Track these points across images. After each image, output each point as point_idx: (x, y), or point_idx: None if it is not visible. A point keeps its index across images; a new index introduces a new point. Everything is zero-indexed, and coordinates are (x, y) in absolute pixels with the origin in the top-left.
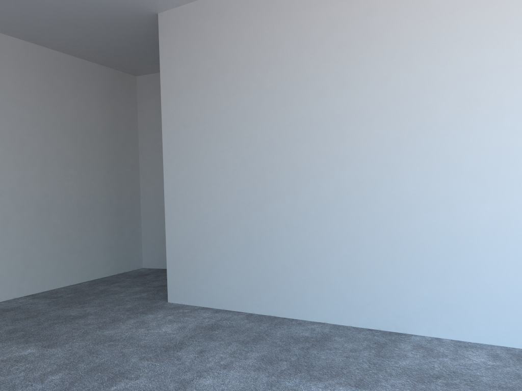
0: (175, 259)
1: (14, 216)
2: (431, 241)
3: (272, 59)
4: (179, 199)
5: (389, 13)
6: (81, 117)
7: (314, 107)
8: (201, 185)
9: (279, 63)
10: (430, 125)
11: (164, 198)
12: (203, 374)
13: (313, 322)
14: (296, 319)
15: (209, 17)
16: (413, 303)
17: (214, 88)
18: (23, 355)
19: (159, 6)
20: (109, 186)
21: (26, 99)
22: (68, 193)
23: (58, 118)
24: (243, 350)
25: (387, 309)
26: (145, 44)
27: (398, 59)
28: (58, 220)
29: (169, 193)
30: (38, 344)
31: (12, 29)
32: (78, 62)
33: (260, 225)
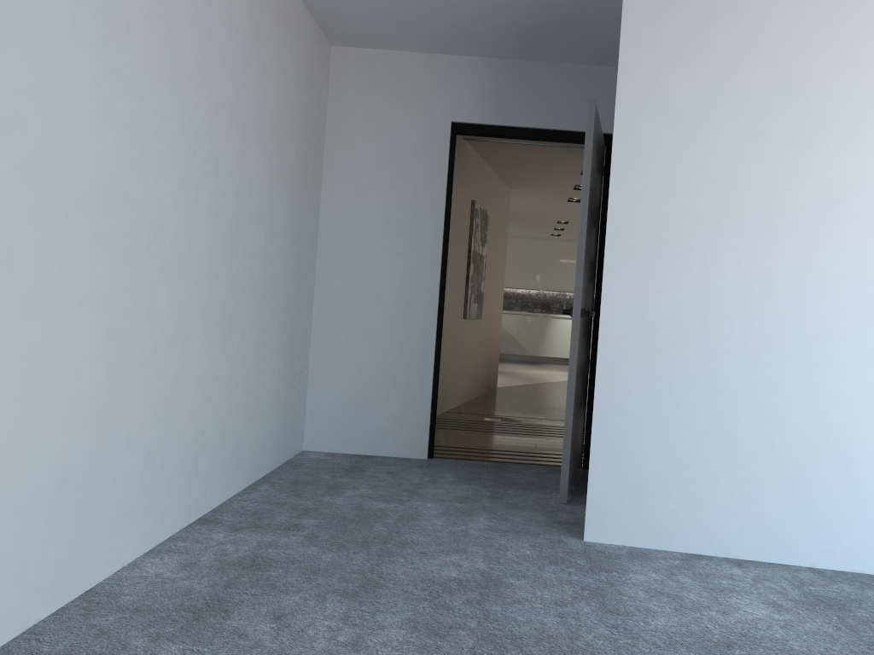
0: (616, 455)
1: (196, 330)
2: None
3: None
4: (641, 335)
5: None
6: (279, 115)
7: None
8: (705, 312)
9: None
10: None
11: (600, 328)
12: None
13: None
14: None
15: None
16: None
17: (765, 129)
18: None
19: None
20: (290, 273)
21: (233, 52)
22: (253, 284)
23: (258, 109)
24: None
25: None
26: None
27: None
28: (239, 343)
29: (615, 320)
30: None
31: None
32: None
33: (849, 404)
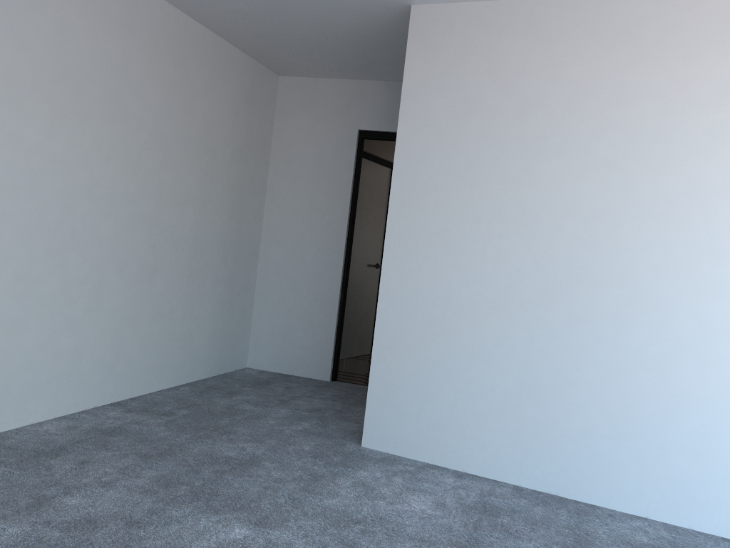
0: (386, 384)
1: (111, 276)
2: None
3: (614, 117)
4: (407, 295)
5: None
6: (210, 129)
7: (678, 202)
8: (452, 280)
9: (625, 126)
10: None
11: (380, 288)
12: None
13: (627, 514)
14: (597, 507)
15: (507, 30)
16: None
17: (501, 140)
18: (239, 541)
19: None
20: (227, 239)
21: (151, 91)
22: (179, 246)
23: (184, 127)
24: None
25: None
26: (343, 39)
27: None
28: (163, 287)
29: (390, 283)
30: (241, 518)
31: None
32: (218, 43)
33: (553, 359)
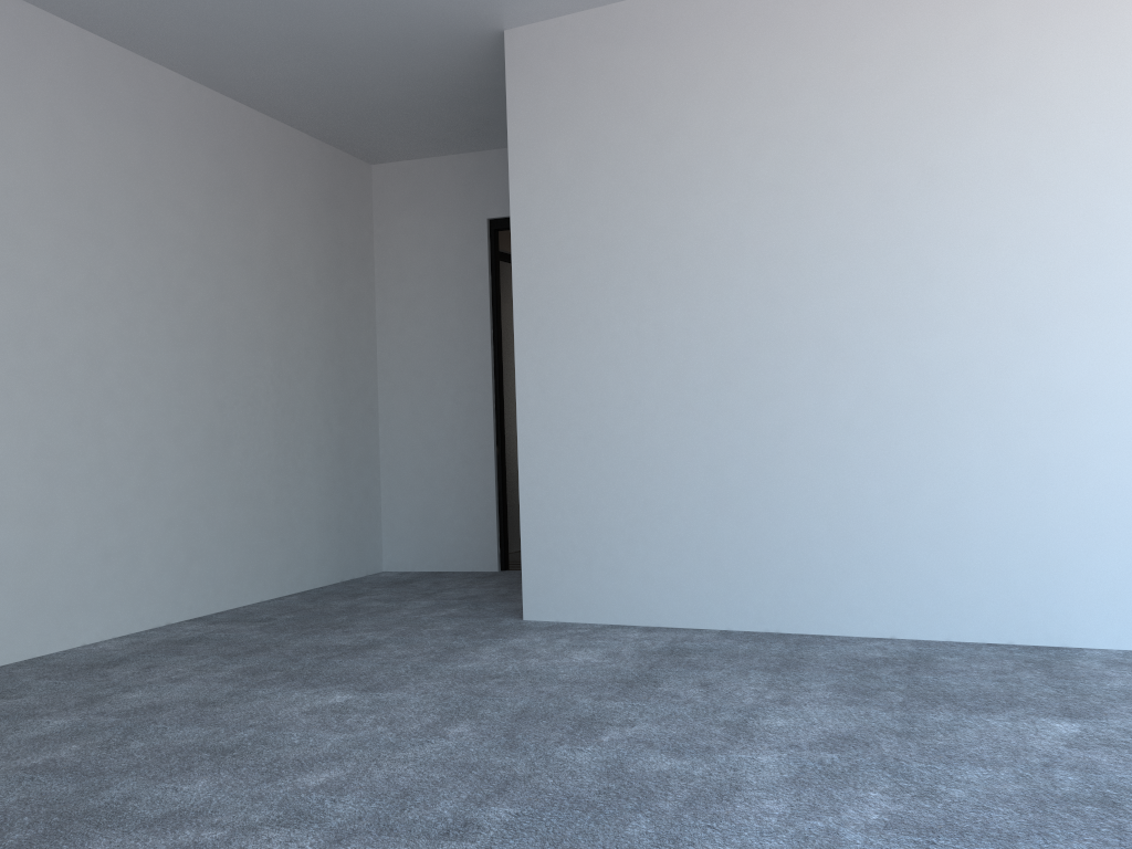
0: (542, 531)
1: (167, 447)
2: (1118, 469)
3: (773, 126)
4: (552, 407)
5: (1028, 43)
6: (280, 245)
7: (867, 219)
8: (605, 376)
9: (788, 135)
10: (1114, 252)
11: (517, 405)
12: (756, 714)
13: (867, 637)
14: (829, 636)
15: (627, 40)
16: (1082, 588)
17: (639, 183)
18: (339, 703)
19: (517, 15)
20: (327, 393)
21: (190, 200)
22: (258, 405)
23: (242, 244)
24: (785, 680)
25: (1027, 604)
26: (436, 94)
27: (1047, 130)
28: (242, 460)
29: (528, 396)
30: (345, 688)
31: (178, 51)
32: (275, 129)
33: (745, 453)
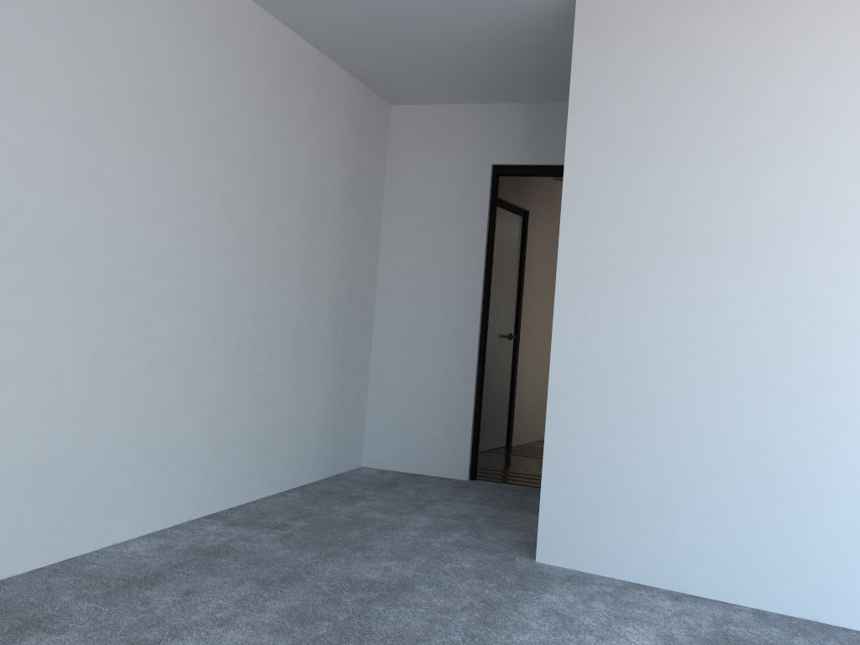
0: (565, 478)
1: (206, 352)
2: None
3: None
4: (588, 360)
5: None
6: (315, 169)
7: None
8: (649, 337)
9: None
10: None
11: (551, 353)
12: None
13: None
14: None
15: (708, 11)
16: None
17: (707, 152)
18: None
19: None
20: (337, 306)
21: (249, 120)
22: (283, 315)
23: (286, 166)
24: None
25: None
26: (480, 46)
27: None
28: (266, 366)
29: (564, 345)
30: None
31: None
32: (323, 63)
33: (797, 435)
